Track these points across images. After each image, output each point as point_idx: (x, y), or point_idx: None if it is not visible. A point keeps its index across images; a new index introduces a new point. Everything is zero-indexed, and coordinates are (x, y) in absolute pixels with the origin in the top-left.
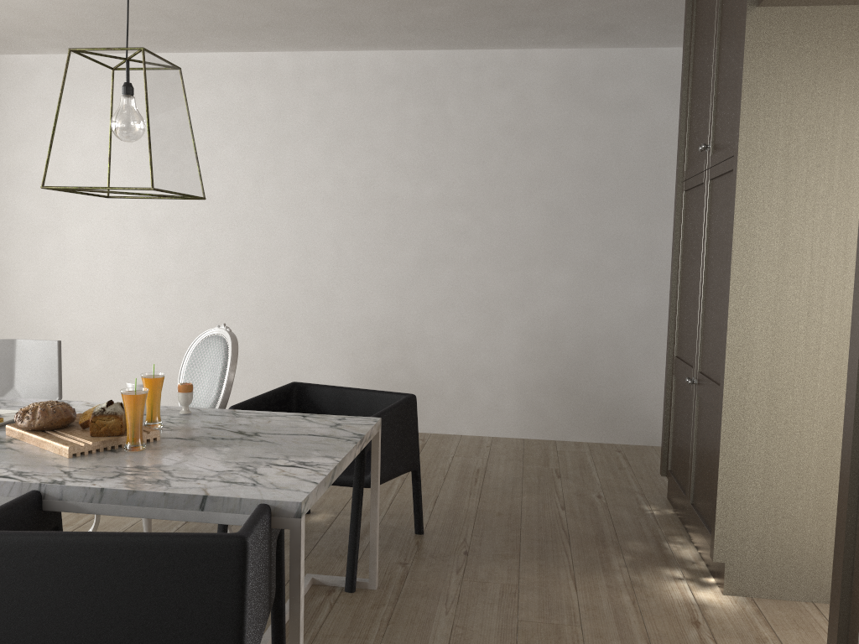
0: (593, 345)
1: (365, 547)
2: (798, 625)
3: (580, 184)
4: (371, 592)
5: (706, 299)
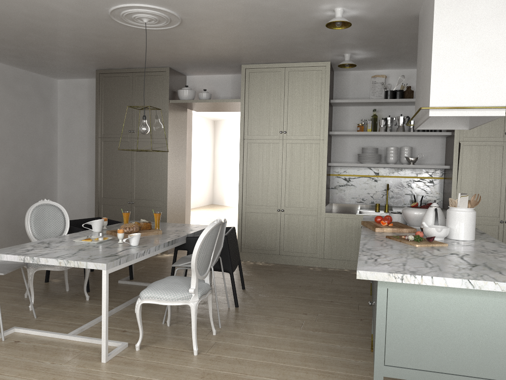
0: (17, 201)
1: (97, 276)
2: (186, 253)
3: (10, 128)
4: (135, 277)
5: (137, 177)
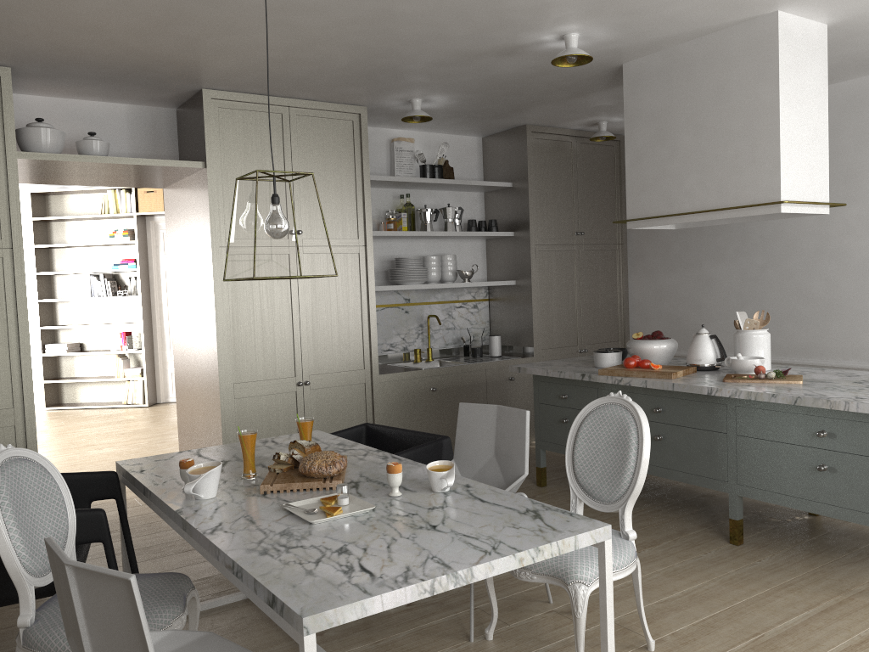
0: None
1: None
2: None
3: None
4: None
5: None
